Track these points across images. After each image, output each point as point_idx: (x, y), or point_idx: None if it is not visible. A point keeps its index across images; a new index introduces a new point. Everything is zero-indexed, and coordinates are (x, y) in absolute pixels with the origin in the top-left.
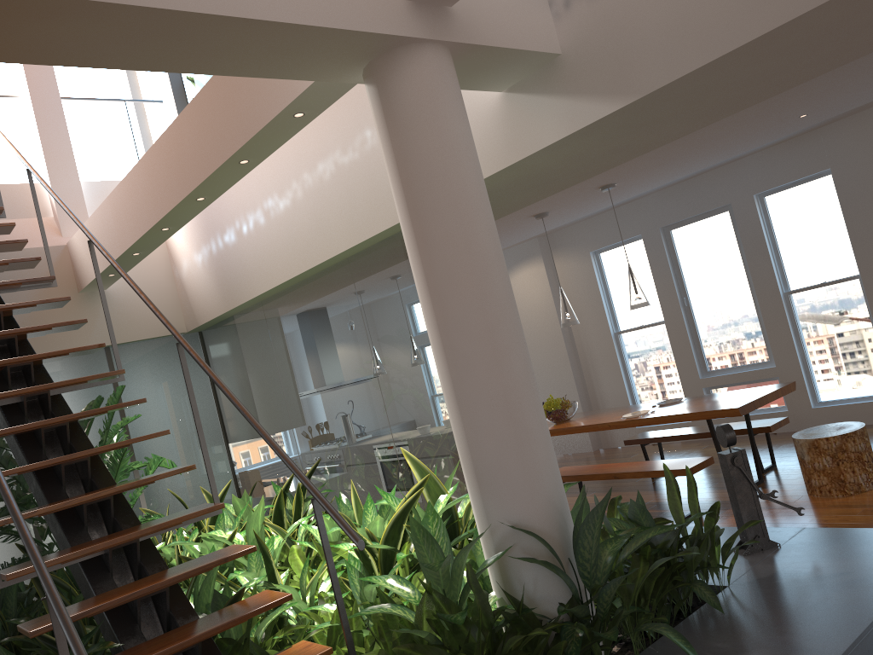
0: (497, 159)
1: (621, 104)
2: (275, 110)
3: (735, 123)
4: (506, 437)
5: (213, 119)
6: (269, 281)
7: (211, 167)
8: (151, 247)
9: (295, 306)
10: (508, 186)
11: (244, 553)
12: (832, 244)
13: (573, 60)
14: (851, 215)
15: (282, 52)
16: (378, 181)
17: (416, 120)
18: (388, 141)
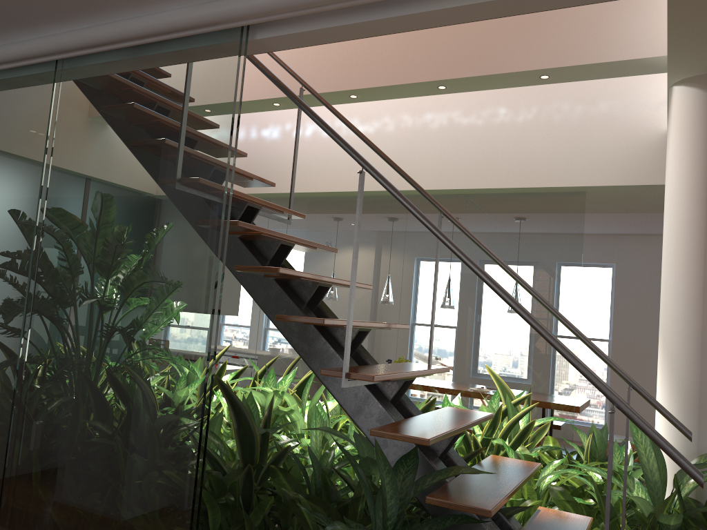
0: (641, 176)
1: None
2: (539, 65)
3: (650, 213)
4: None
5: (437, 42)
6: (310, 186)
7: (412, 78)
8: None
9: (317, 214)
10: (601, 196)
11: (490, 417)
12: (597, 313)
13: None
14: (619, 299)
15: None
16: (497, 149)
17: None
18: (704, 135)
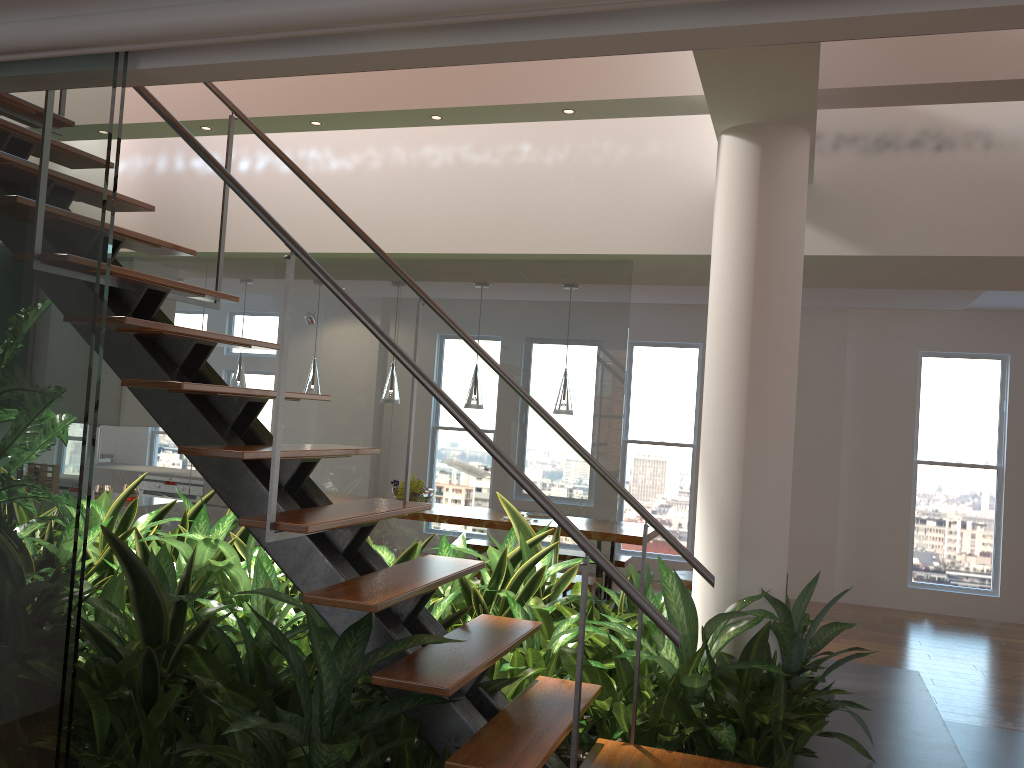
0: (698, 243)
1: (859, 252)
2: (560, 96)
3: None
4: (779, 512)
5: None
6: (264, 243)
7: (395, 104)
8: (137, 135)
9: (276, 284)
10: (653, 266)
11: (479, 566)
12: (679, 410)
13: (823, 194)
14: None
15: (760, 84)
16: (519, 200)
17: (790, 197)
18: (753, 201)
